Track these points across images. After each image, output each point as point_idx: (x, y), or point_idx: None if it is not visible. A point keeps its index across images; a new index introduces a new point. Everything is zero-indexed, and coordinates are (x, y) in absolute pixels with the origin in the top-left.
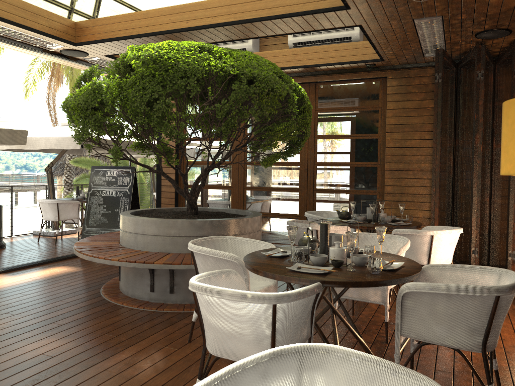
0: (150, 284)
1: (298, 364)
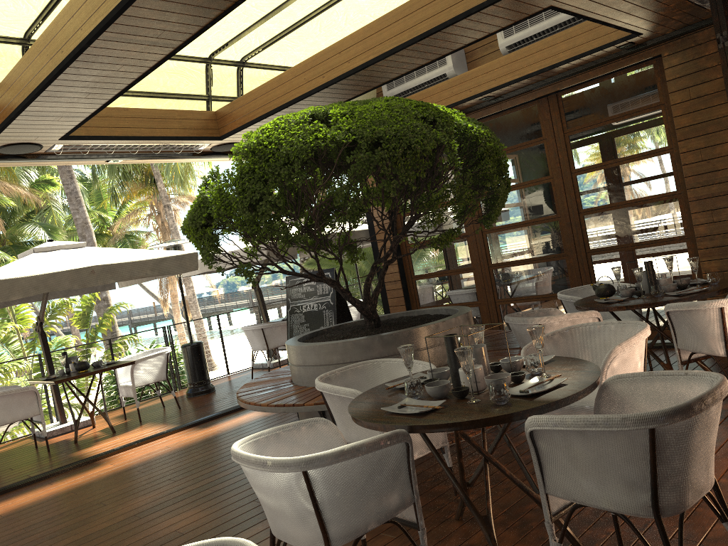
0: None
1: None
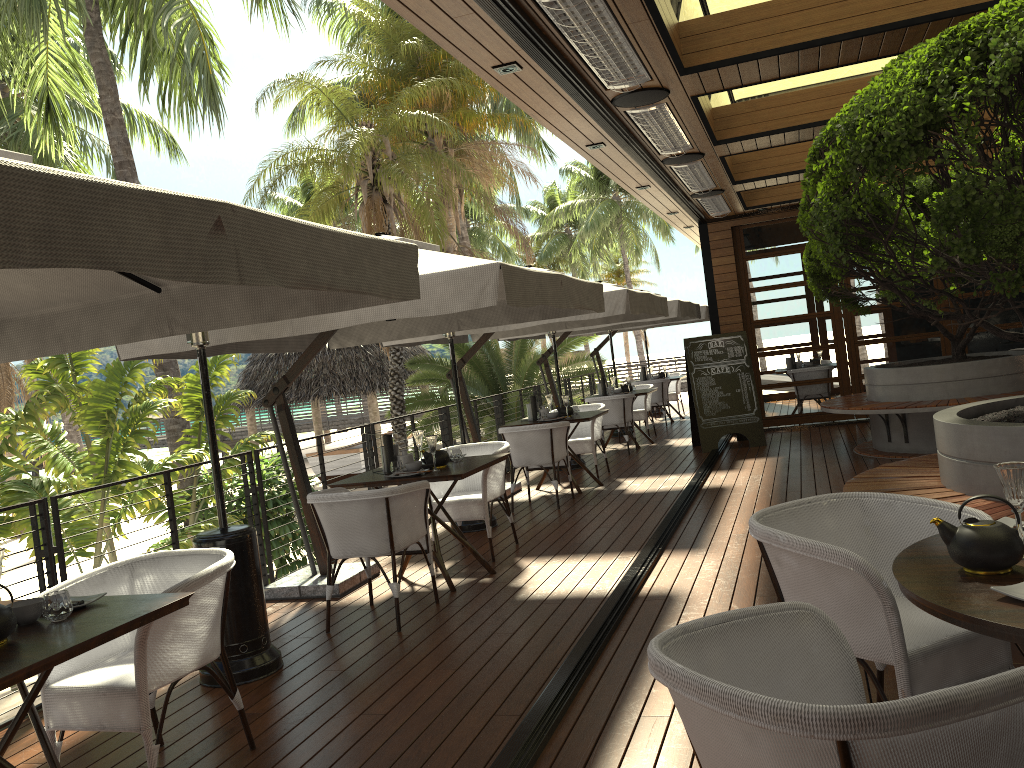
0: None
1: None
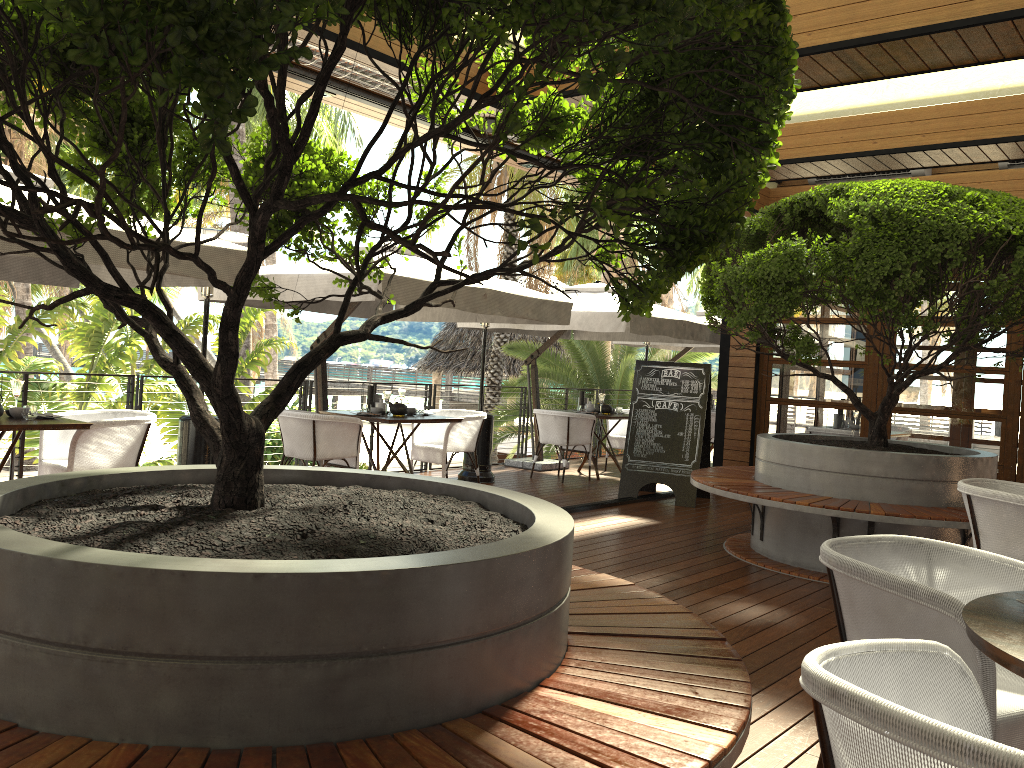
0: None
1: None
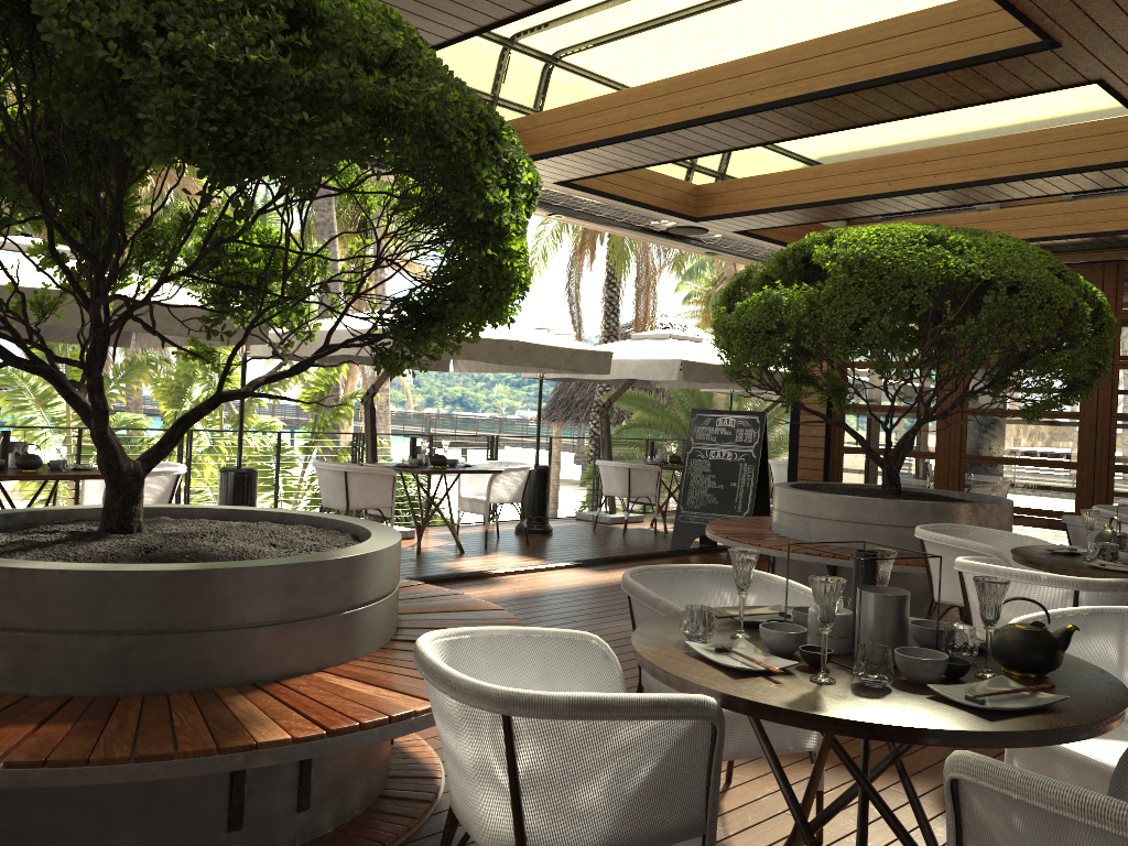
0: None
1: (1120, 625)
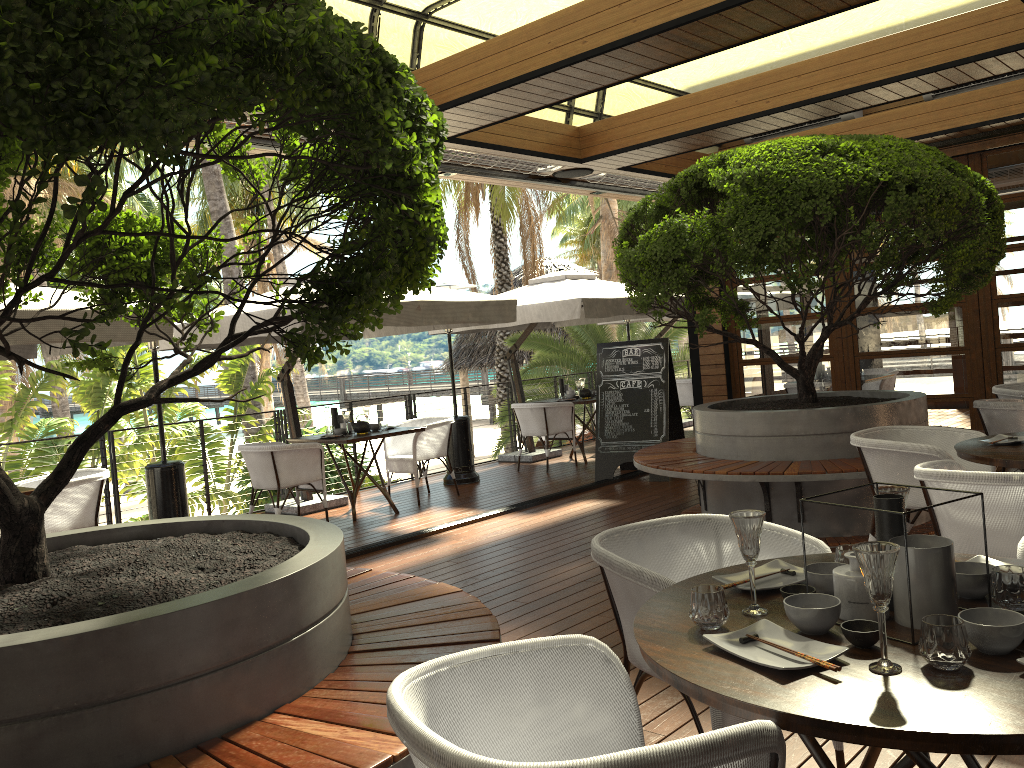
0: (765, 510)
1: None
